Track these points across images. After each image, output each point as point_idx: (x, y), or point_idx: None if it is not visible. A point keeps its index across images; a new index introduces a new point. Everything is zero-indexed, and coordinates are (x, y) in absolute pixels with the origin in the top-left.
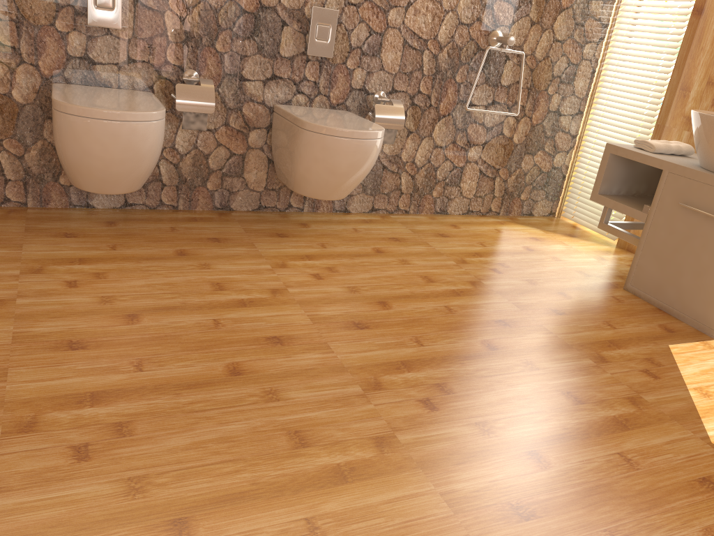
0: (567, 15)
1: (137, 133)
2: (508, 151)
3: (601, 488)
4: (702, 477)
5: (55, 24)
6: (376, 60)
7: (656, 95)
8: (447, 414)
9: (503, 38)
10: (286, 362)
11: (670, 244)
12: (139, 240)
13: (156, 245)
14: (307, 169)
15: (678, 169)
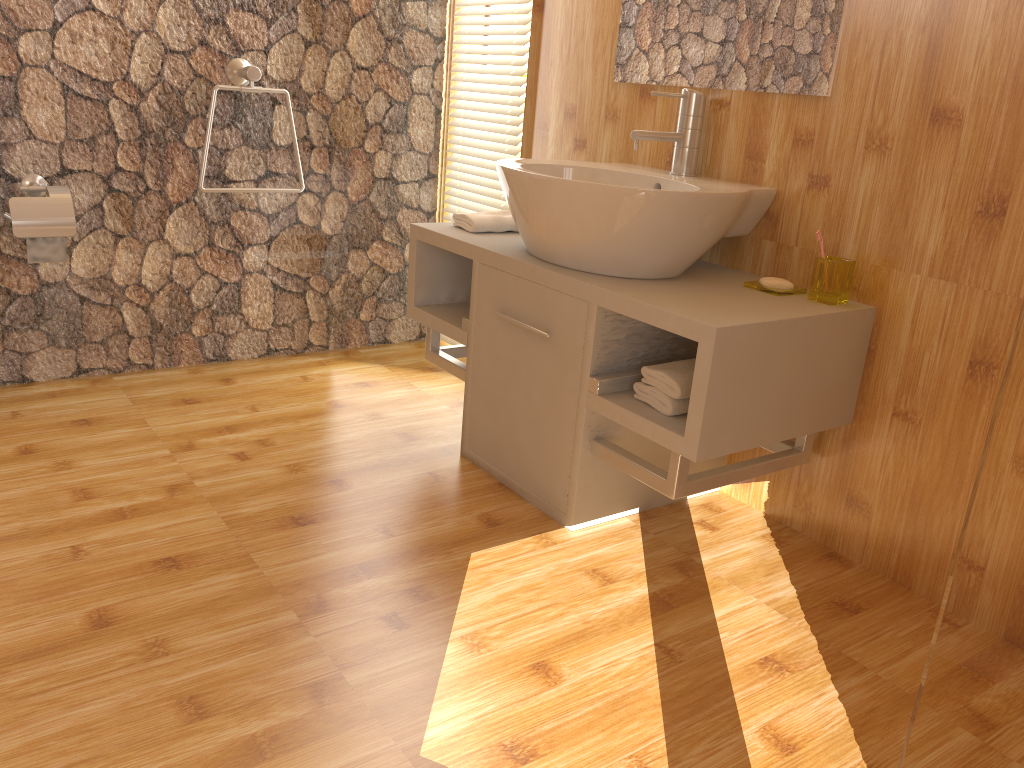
0: (364, 26)
1: None
2: (315, 249)
3: None
4: None
5: None
6: (9, 123)
7: (513, 140)
8: None
9: (243, 70)
10: None
11: (498, 378)
12: None
13: None
14: None
15: (489, 258)
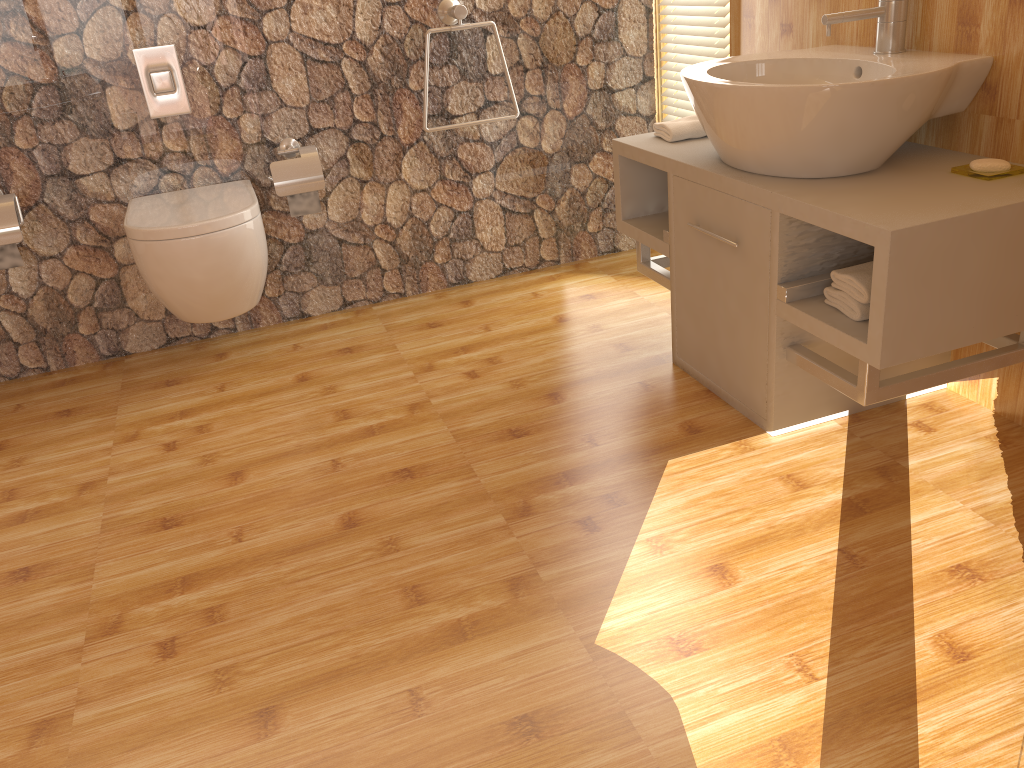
0: None
1: None
2: (537, 169)
3: (329, 760)
4: (522, 715)
5: None
6: (263, 96)
7: (722, 32)
8: (183, 661)
9: (451, 10)
10: (8, 610)
11: (698, 288)
12: None
13: None
14: (158, 290)
15: (680, 169)
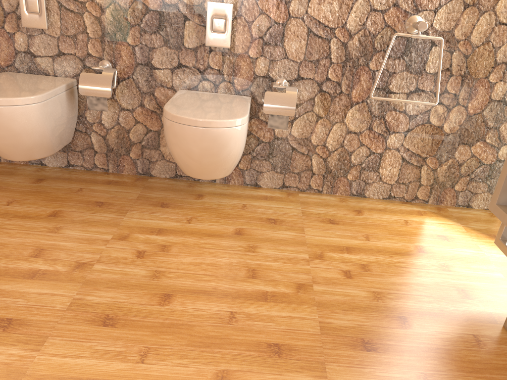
0: None
1: (3, 115)
2: (435, 141)
3: None
4: None
5: (1, 27)
6: (276, 49)
7: None
8: None
9: (415, 24)
10: None
11: None
12: (38, 198)
13: (45, 204)
14: (171, 151)
15: None
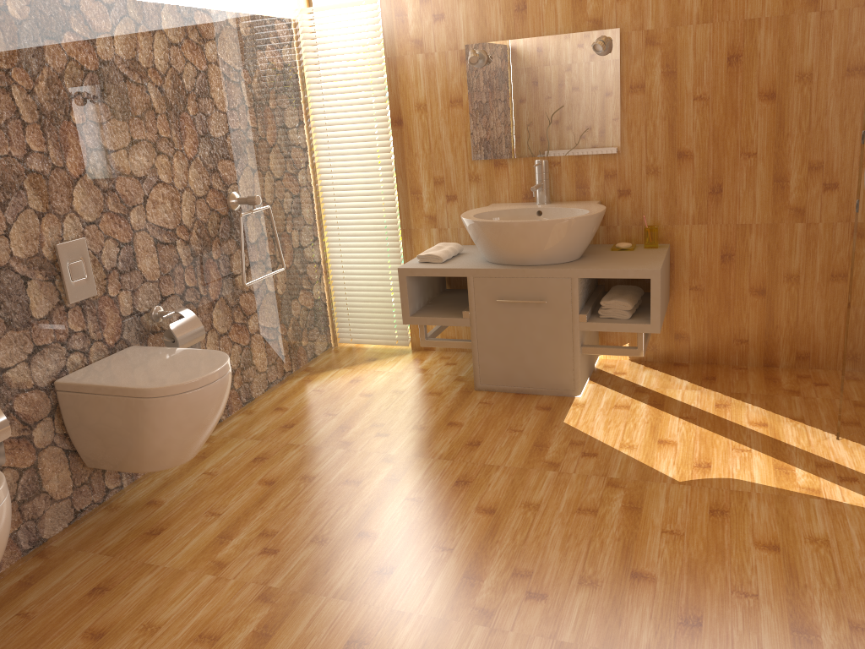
0: (278, 152)
1: None
2: (281, 306)
3: (691, 565)
4: (709, 510)
5: None
6: (139, 274)
7: (389, 204)
8: (556, 592)
9: (247, 199)
10: None
11: (502, 336)
12: None
13: (47, 648)
14: (168, 440)
15: (482, 272)
